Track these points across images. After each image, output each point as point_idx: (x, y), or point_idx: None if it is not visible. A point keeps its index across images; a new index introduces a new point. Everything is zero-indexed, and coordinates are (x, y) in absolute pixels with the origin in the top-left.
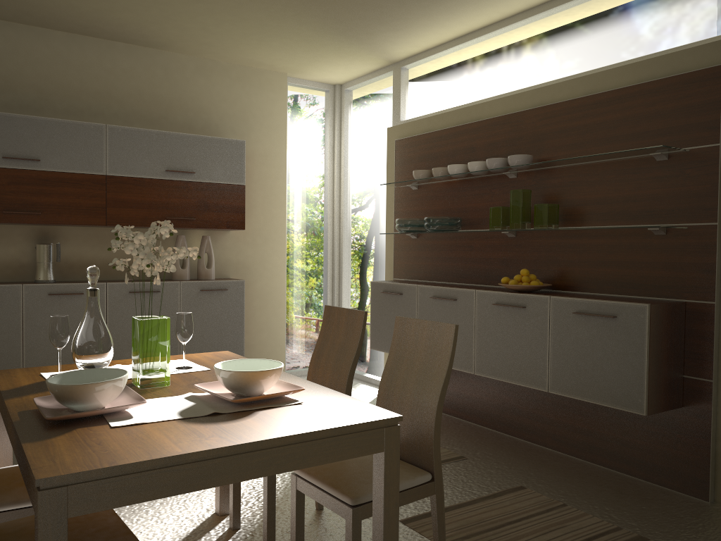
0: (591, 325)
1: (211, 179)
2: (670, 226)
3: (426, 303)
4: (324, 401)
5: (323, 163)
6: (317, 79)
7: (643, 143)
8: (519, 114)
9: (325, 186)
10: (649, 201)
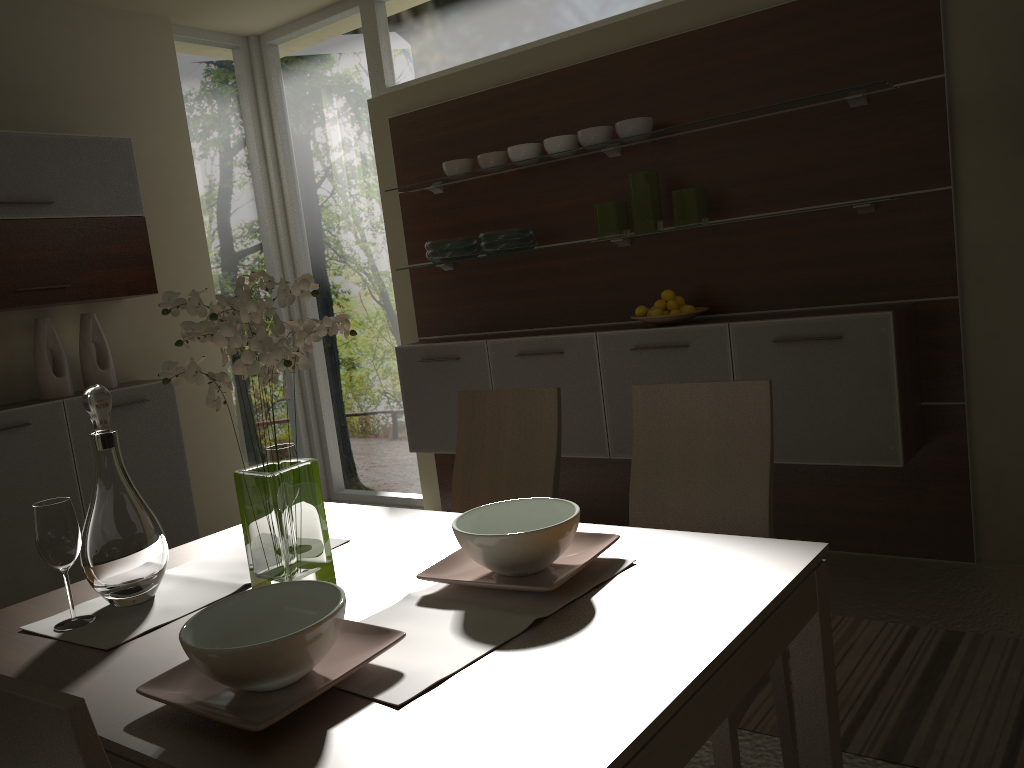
0: (802, 355)
1: (84, 211)
2: (896, 198)
3: (507, 365)
4: (660, 550)
5: (251, 170)
6: (220, 27)
7: (826, 84)
8: (613, 58)
9: (260, 207)
10: (844, 167)
